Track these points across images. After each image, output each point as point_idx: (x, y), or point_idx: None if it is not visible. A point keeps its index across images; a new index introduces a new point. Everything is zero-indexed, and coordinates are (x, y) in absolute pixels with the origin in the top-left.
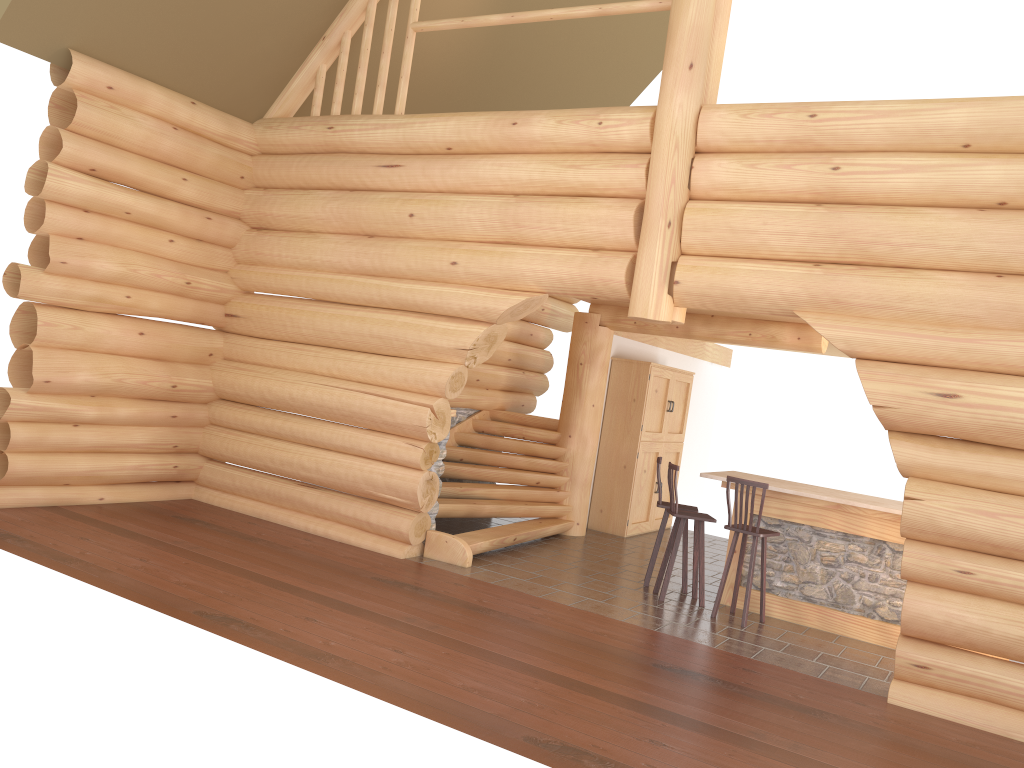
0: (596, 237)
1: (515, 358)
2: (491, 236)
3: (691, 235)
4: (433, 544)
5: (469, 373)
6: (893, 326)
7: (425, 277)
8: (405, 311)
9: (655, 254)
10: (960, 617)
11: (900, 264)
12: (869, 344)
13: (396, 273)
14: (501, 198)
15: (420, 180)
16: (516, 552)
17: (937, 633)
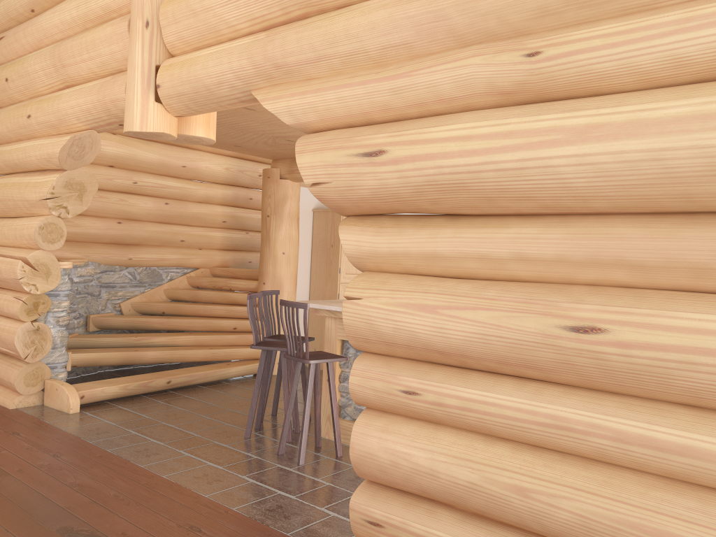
0: (111, 59)
1: (231, 220)
2: (54, 83)
3: (168, 31)
4: (49, 392)
5: (169, 235)
6: (330, 81)
7: (21, 136)
8: (20, 173)
9: (136, 59)
10: (406, 456)
11: (340, 3)
12: (310, 110)
13: (5, 138)
14: (55, 43)
15: (16, 46)
16: (170, 394)
17: (388, 478)
